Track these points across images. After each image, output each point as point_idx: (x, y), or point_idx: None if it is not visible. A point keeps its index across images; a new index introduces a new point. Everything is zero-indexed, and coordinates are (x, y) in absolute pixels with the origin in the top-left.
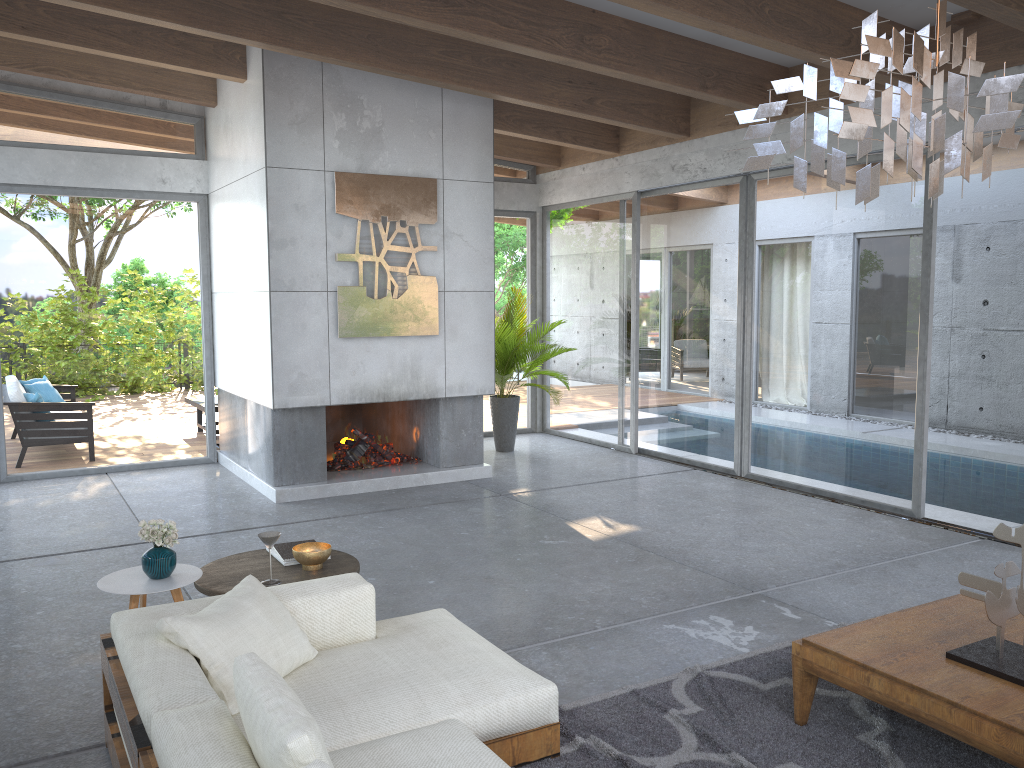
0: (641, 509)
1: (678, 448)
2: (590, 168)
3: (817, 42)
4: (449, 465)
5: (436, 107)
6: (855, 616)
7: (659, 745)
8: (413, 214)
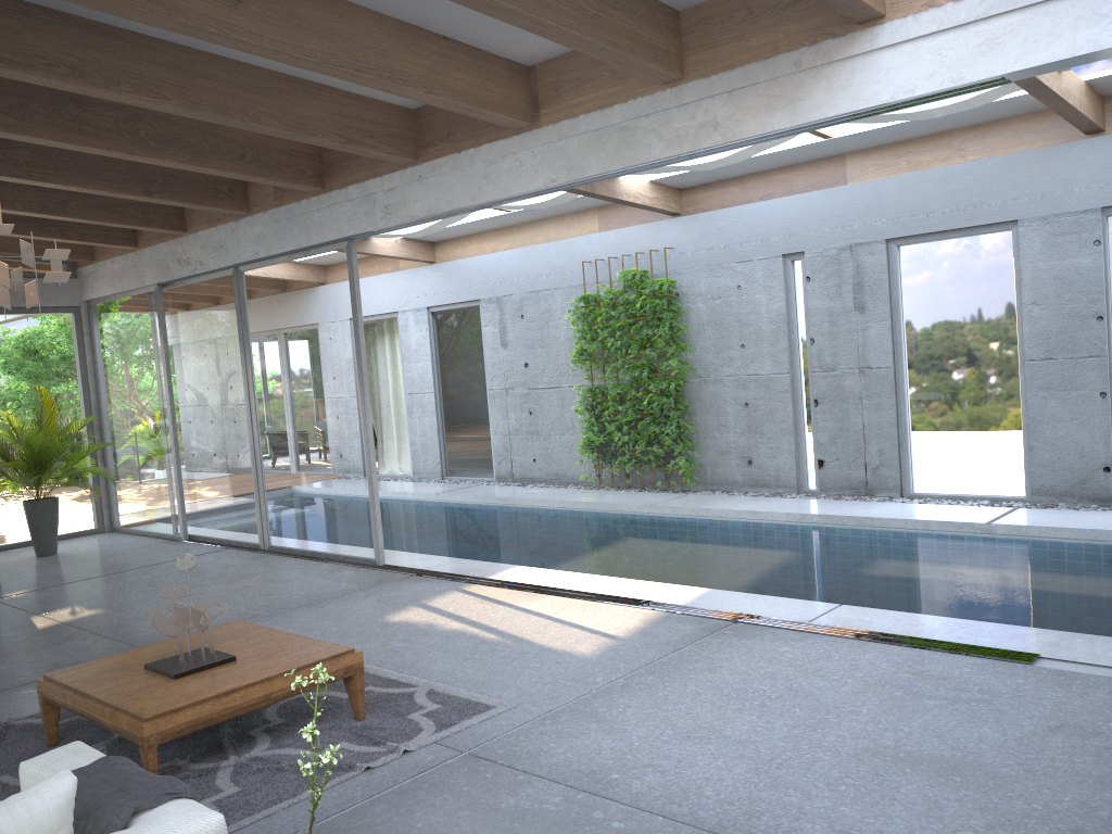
0: (126, 593)
1: (219, 530)
2: (118, 262)
3: (206, 158)
4: None
5: None
6: None
7: None
8: None
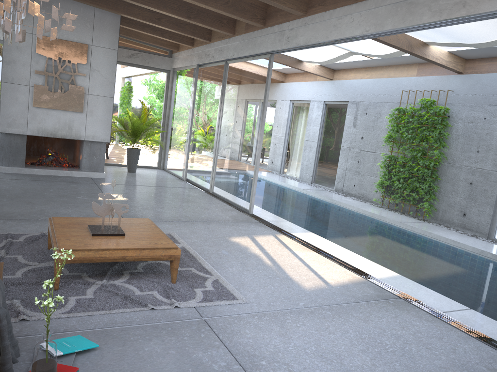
0: (142, 195)
1: (197, 179)
2: (185, 52)
3: (208, 1)
4: (86, 170)
5: (91, 13)
6: None
7: None
8: (74, 58)
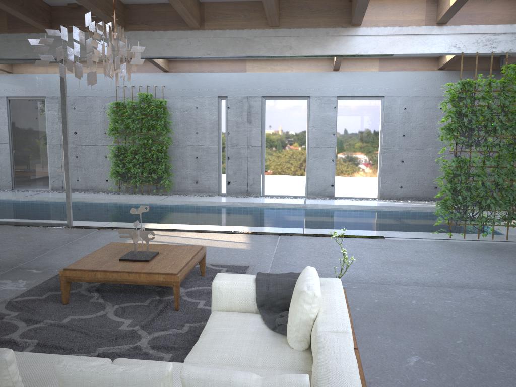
0: None
1: None
2: None
3: (9, 1)
4: None
5: None
6: (65, 265)
7: (8, 330)
8: None
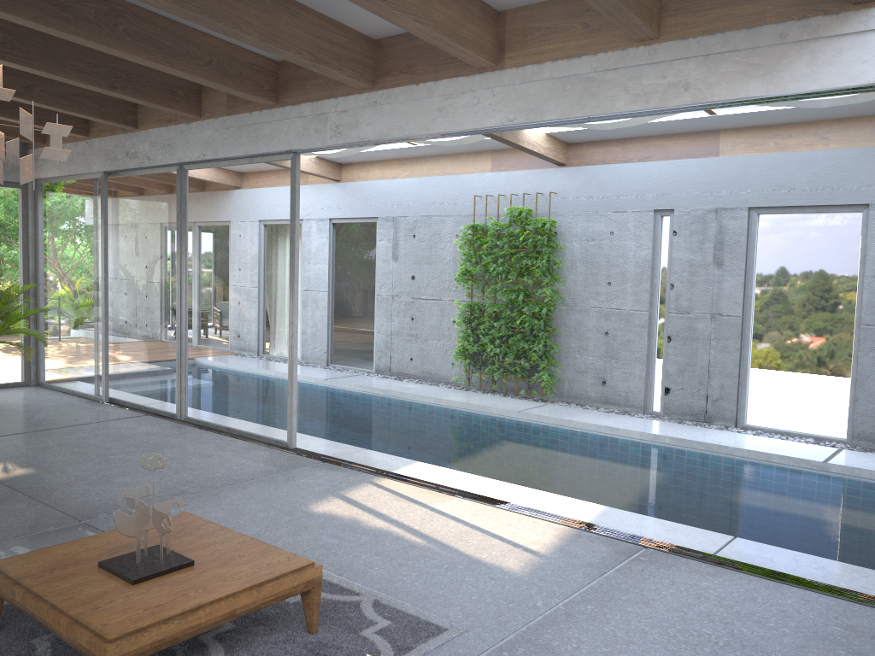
0: (55, 453)
1: (139, 397)
2: (68, 148)
3: (176, 60)
4: None
5: None
6: None
7: None
8: None
